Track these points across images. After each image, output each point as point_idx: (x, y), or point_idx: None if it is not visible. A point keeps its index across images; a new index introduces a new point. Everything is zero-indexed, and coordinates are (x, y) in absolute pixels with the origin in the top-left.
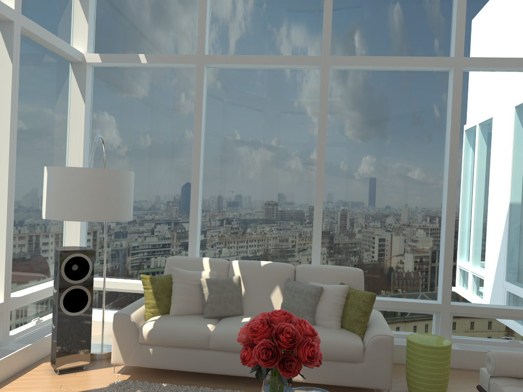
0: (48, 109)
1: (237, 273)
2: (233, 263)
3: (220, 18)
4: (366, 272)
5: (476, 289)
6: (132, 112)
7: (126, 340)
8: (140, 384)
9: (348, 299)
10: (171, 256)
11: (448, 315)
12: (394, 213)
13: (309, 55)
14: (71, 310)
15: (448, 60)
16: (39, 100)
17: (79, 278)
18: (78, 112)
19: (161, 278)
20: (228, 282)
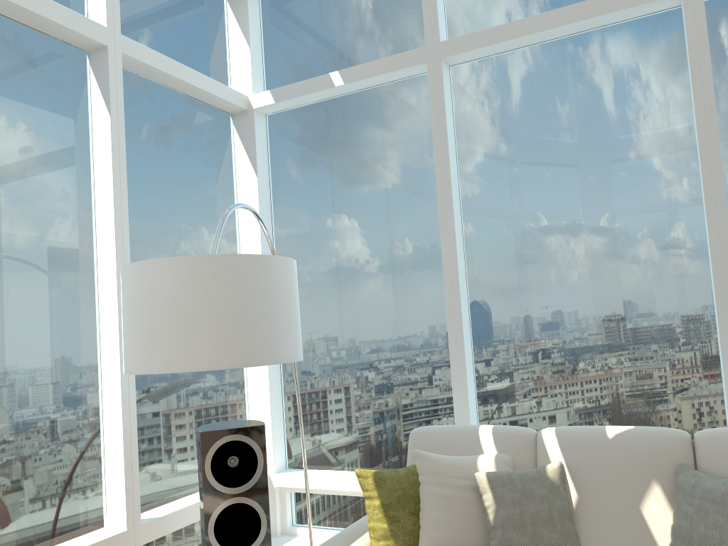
0: (195, 192)
1: (555, 456)
2: (543, 435)
3: None
4: None
5: None
6: (331, 175)
7: None
8: None
9: None
10: (418, 427)
11: None
12: None
13: None
14: None
15: None
16: (176, 177)
17: (240, 484)
18: (248, 191)
19: (397, 474)
20: (536, 478)
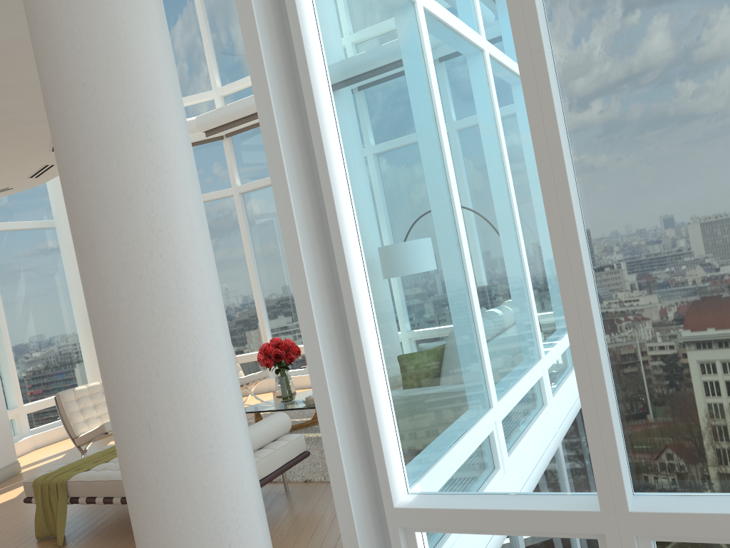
0: None
1: None
2: None
3: None
4: None
5: None
6: None
7: None
8: None
9: None
10: None
11: None
12: None
13: None
14: None
15: None
16: None
17: None
18: None
19: None
20: None
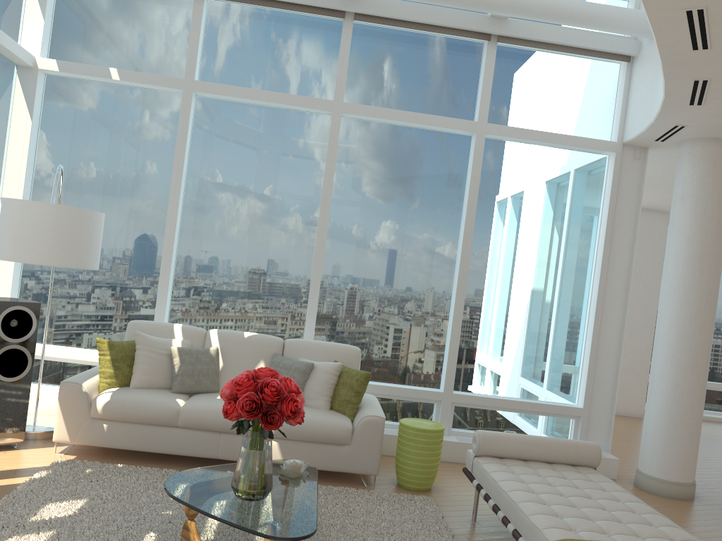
0: None
1: (215, 344)
2: (211, 332)
3: (217, 38)
4: (365, 354)
5: (482, 378)
6: (94, 138)
7: (74, 413)
8: (90, 463)
9: (341, 378)
10: (134, 320)
11: (449, 404)
12: (401, 288)
13: (319, 97)
14: (5, 374)
15: (471, 125)
16: None
17: (19, 337)
18: (22, 130)
19: (122, 344)
20: (204, 352)
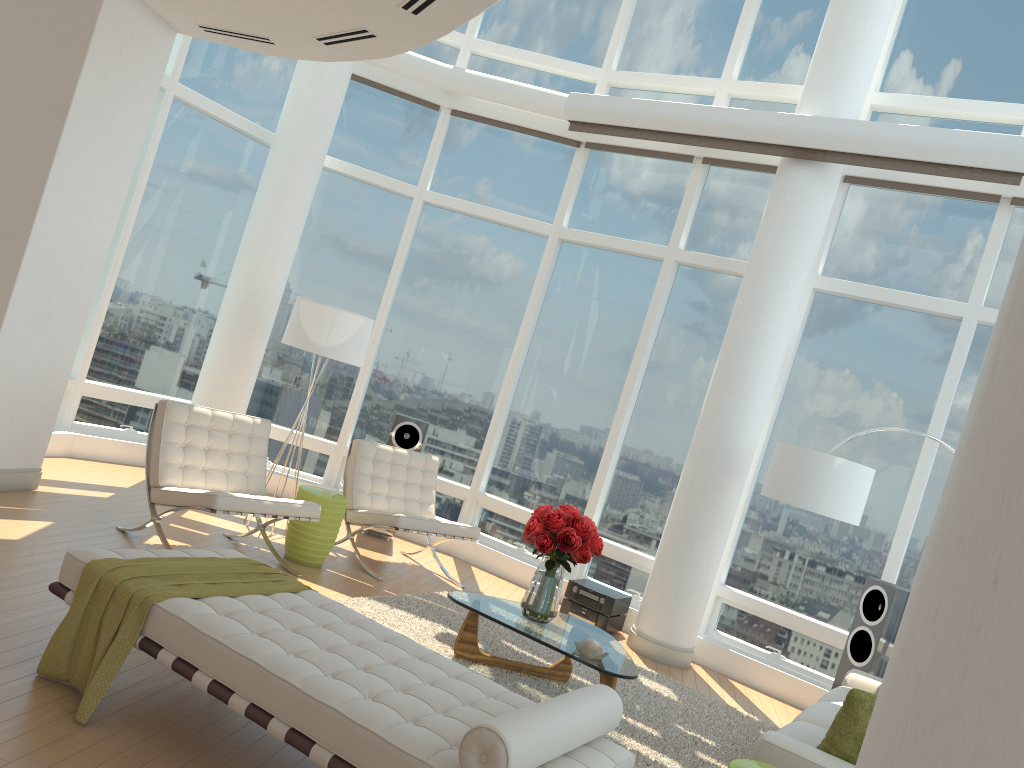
0: None
1: None
2: None
3: None
4: None
5: None
6: None
7: None
8: None
9: None
10: None
11: None
12: None
13: None
14: (852, 655)
15: None
16: None
17: (870, 619)
18: None
19: None
20: None
